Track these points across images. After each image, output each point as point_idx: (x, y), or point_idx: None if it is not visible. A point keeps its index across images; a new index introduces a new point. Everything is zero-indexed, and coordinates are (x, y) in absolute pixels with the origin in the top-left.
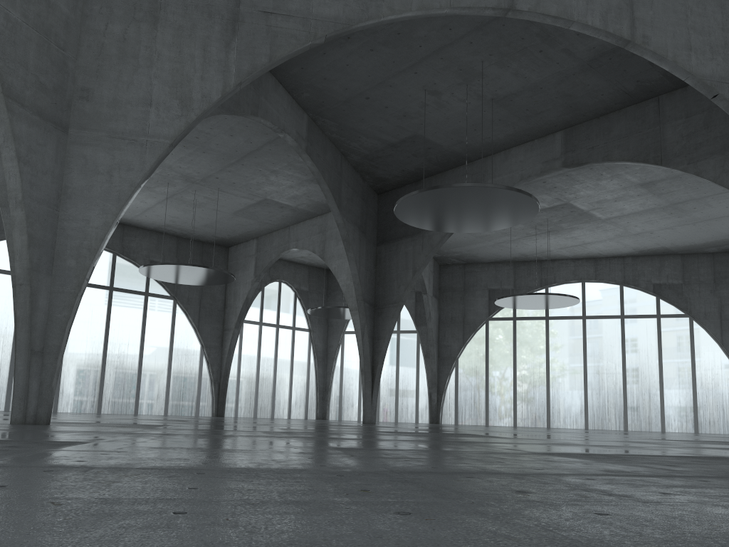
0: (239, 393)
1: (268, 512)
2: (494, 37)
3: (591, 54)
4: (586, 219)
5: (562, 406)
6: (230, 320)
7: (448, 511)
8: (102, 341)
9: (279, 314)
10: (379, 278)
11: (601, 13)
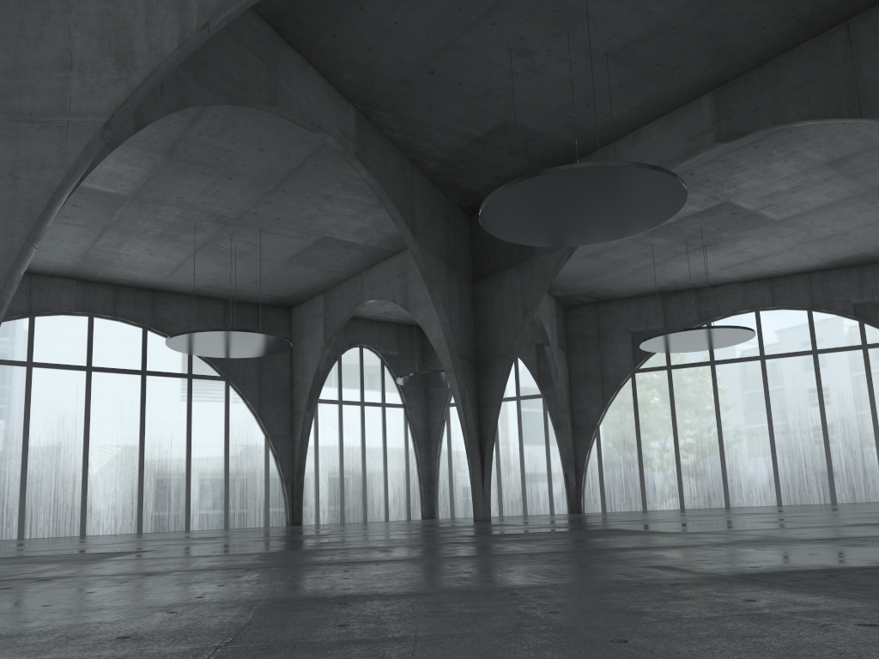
0: (319, 493)
1: None
2: None
3: None
4: (755, 223)
5: (743, 477)
6: (299, 401)
7: None
8: (137, 440)
9: (363, 388)
10: (480, 325)
11: None
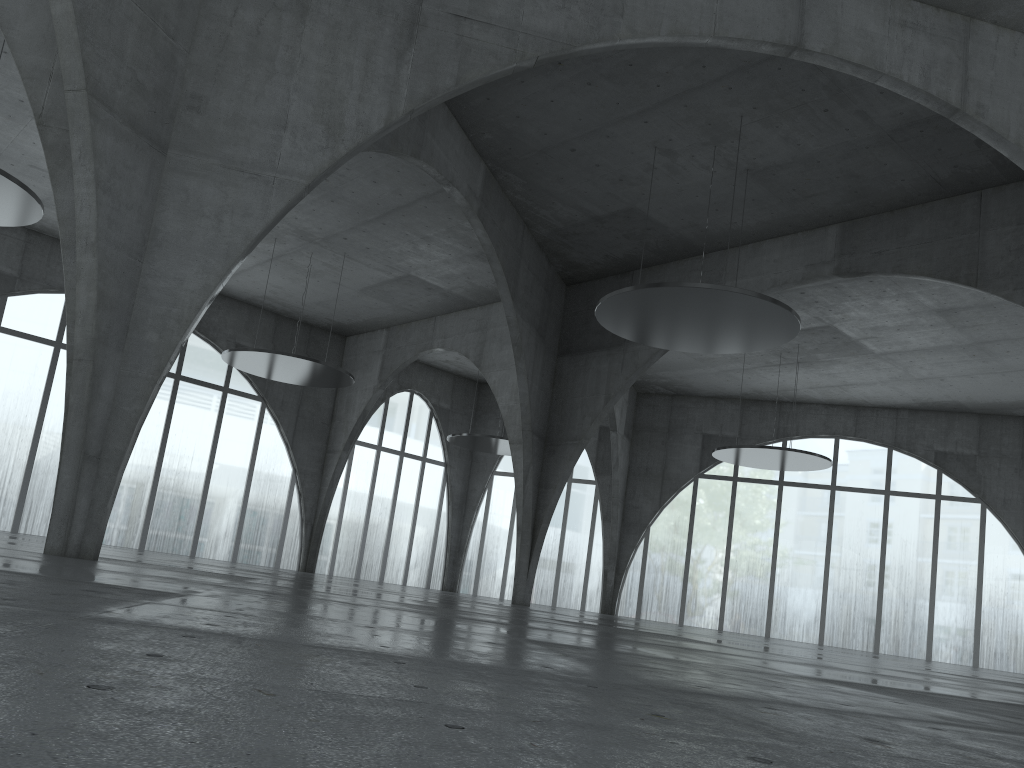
0: (339, 542)
1: (573, 738)
2: (763, 84)
3: (895, 122)
4: (854, 351)
5: (789, 609)
6: (337, 439)
7: (817, 763)
8: (156, 449)
9: (406, 437)
10: (557, 402)
11: (923, 67)
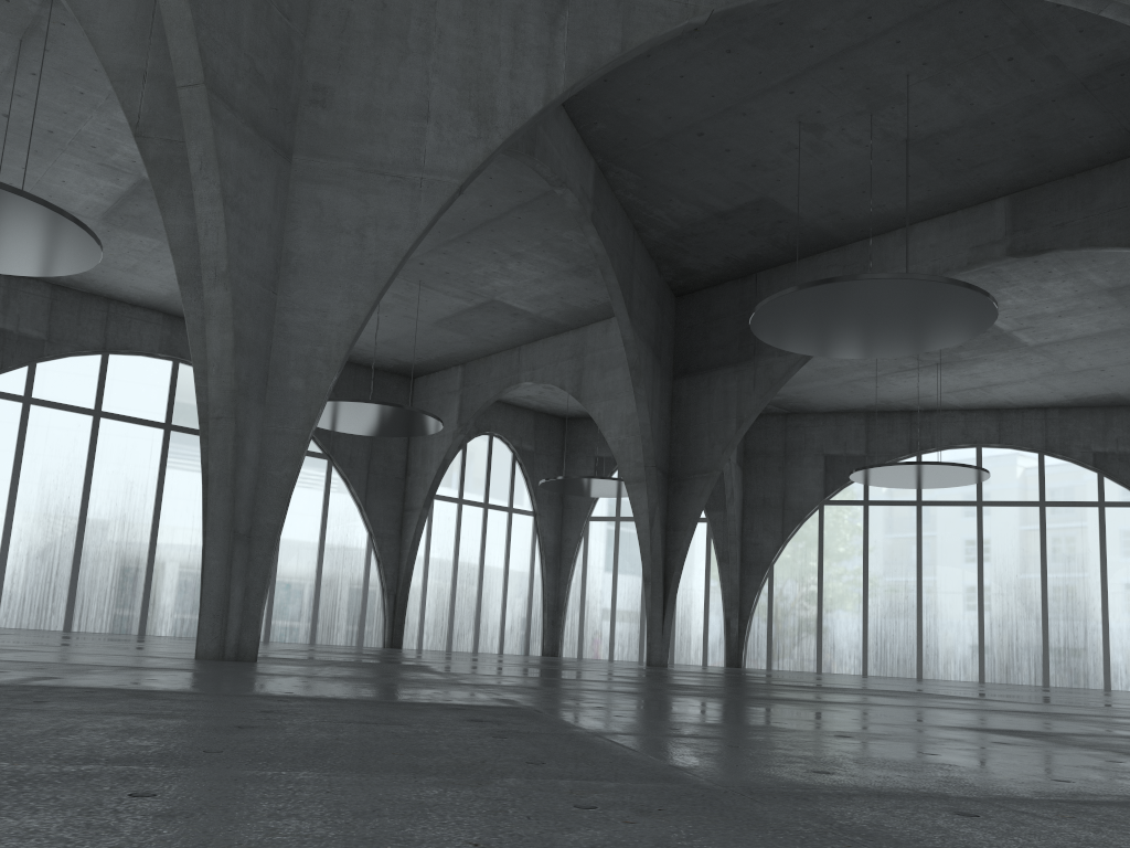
0: (425, 611)
1: None
2: (939, 33)
3: (1092, 66)
4: (1003, 346)
5: (941, 644)
6: (415, 495)
7: None
8: None
9: (488, 487)
10: (678, 431)
11: None
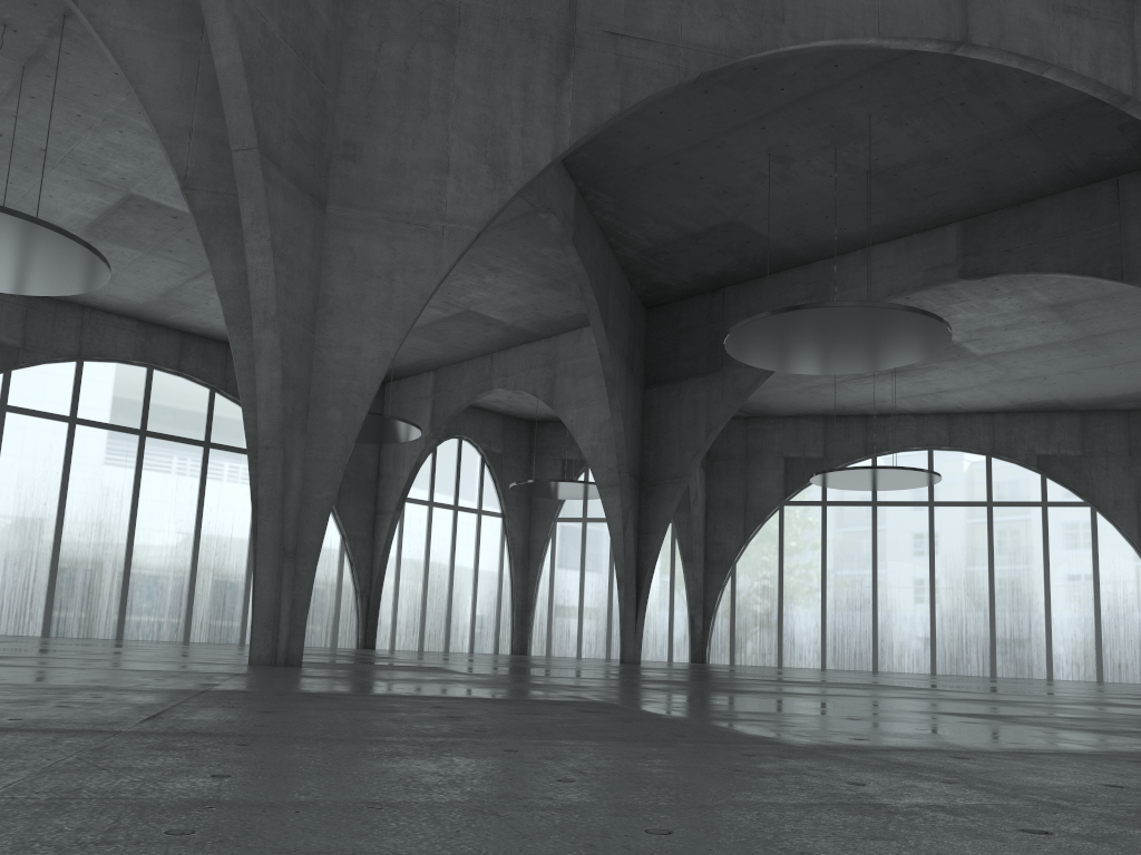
0: (397, 612)
1: None
2: (899, 80)
3: (1036, 111)
4: (954, 355)
5: (896, 638)
6: (387, 498)
7: None
8: (192, 528)
9: (458, 489)
10: (649, 438)
11: (1091, 55)
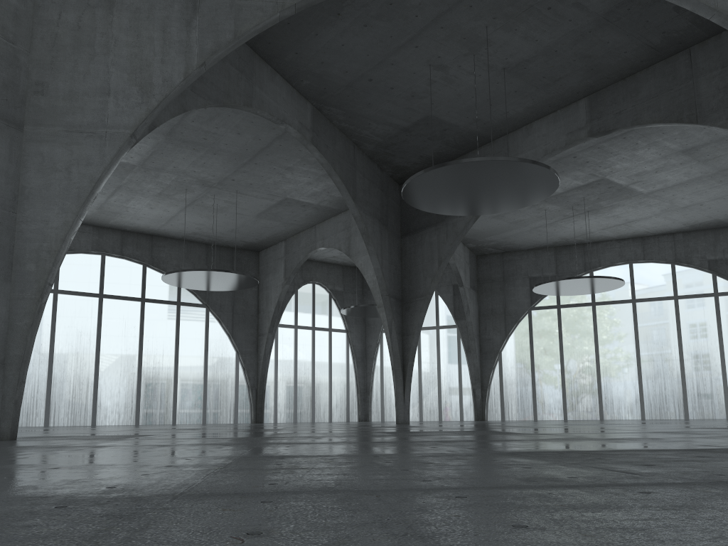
0: (277, 398)
1: None
2: None
3: (606, 6)
4: (627, 195)
5: (615, 396)
6: (263, 325)
7: None
8: (136, 353)
9: (314, 316)
10: (405, 271)
11: None
